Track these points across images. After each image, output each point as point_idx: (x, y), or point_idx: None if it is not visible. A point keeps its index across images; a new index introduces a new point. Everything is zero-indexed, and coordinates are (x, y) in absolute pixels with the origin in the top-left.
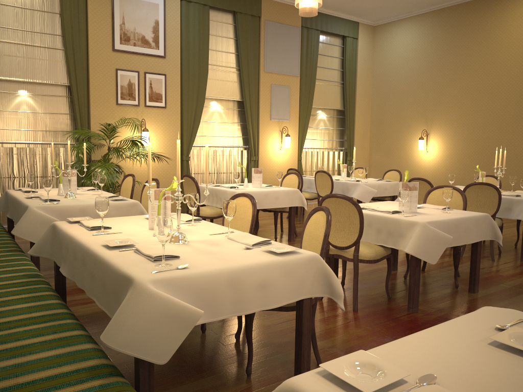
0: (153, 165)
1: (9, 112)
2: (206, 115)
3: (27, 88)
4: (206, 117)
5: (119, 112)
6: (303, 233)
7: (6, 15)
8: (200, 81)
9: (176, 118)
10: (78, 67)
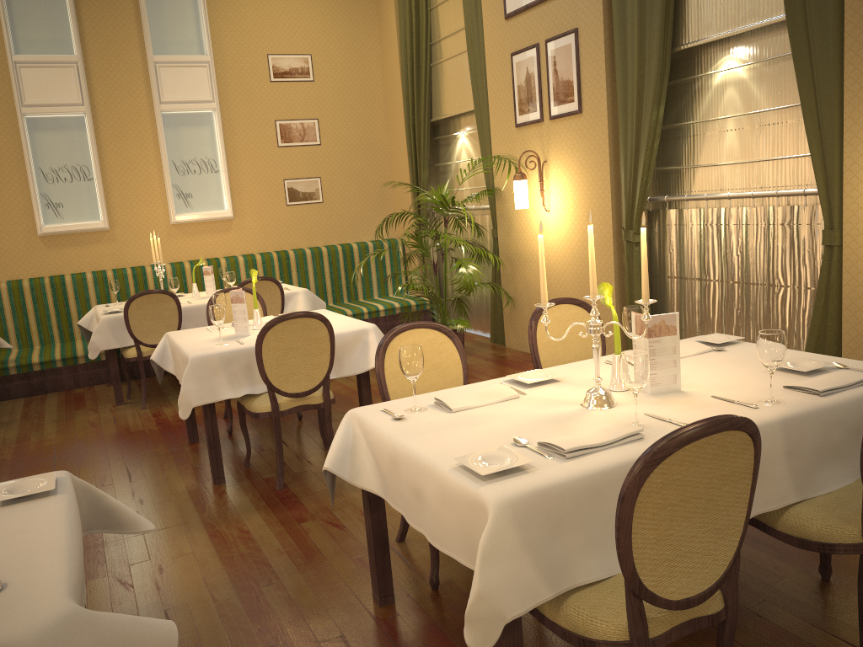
0: (570, 251)
1: (454, 164)
2: (701, 101)
3: (463, 123)
4: (702, 108)
5: (521, 141)
6: None
7: (436, 22)
8: (647, 11)
9: (600, 132)
10: (478, 72)
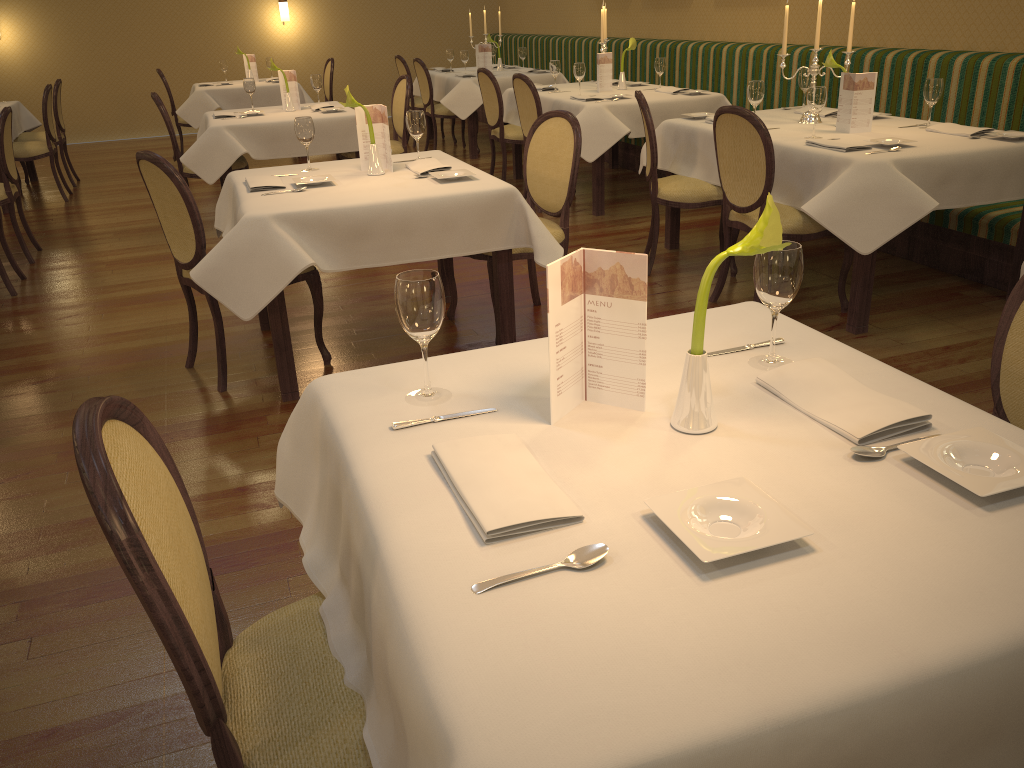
0: None
1: None
2: None
3: None
4: None
5: None
6: (654, 136)
7: None
8: None
9: None
10: None
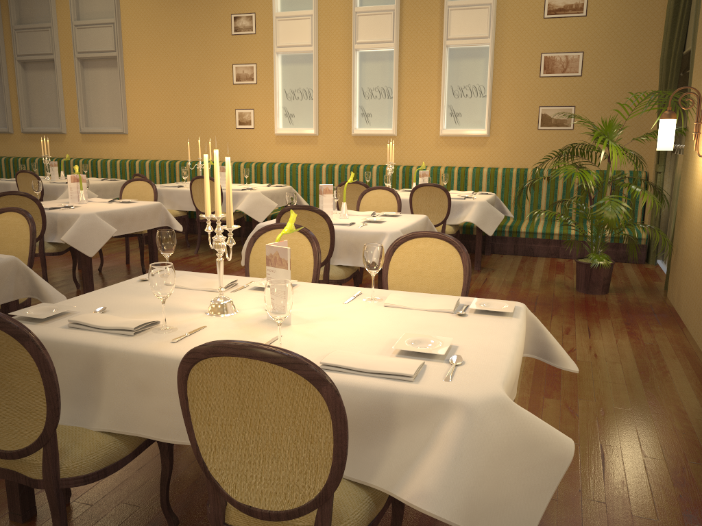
0: None
1: None
2: None
3: None
4: None
5: None
6: None
7: None
8: None
9: None
10: None
